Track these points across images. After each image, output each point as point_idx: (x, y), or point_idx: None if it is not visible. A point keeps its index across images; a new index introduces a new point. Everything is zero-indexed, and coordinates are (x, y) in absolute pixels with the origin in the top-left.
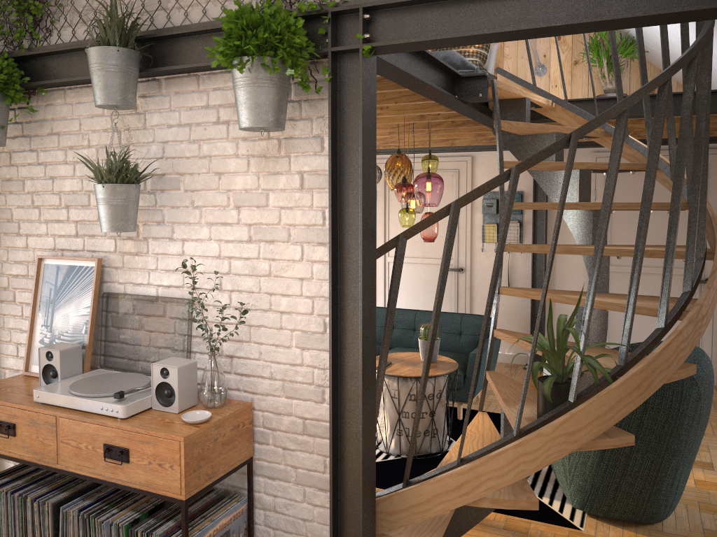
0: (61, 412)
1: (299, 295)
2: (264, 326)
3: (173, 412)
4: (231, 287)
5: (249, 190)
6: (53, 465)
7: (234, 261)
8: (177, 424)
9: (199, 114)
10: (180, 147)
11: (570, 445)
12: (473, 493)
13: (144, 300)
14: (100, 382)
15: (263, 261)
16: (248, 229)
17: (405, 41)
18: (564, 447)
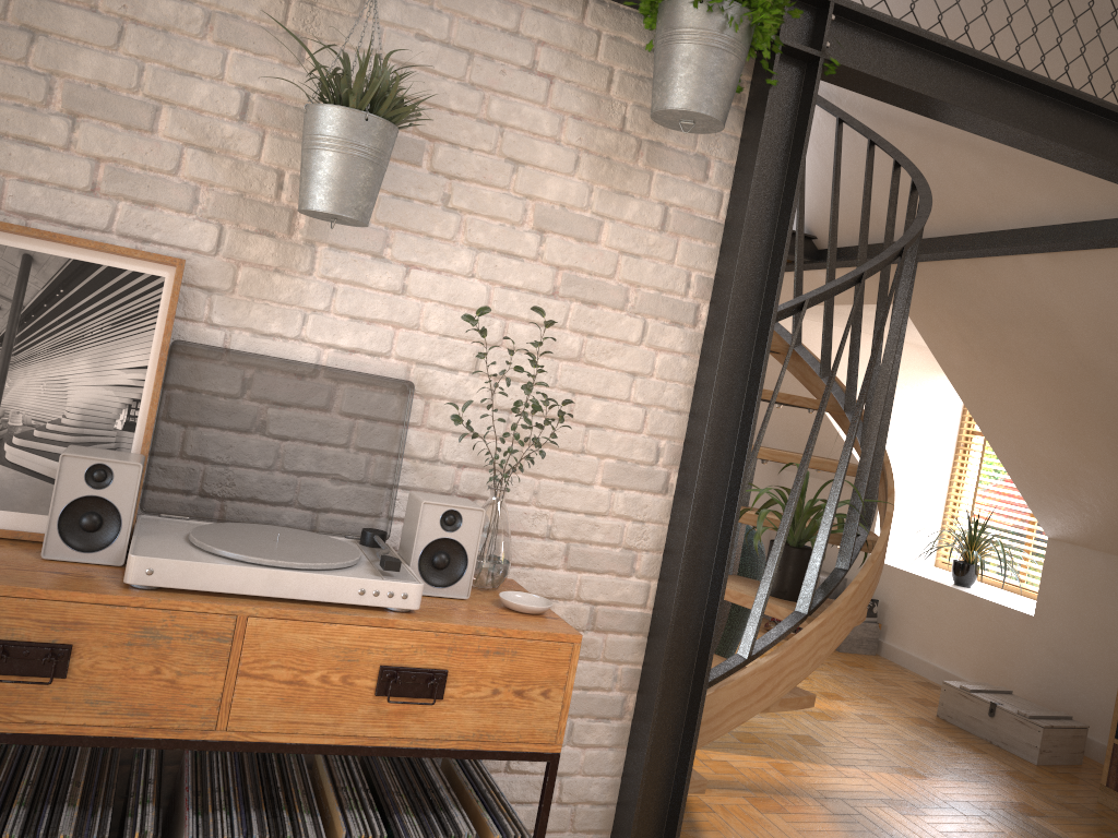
0: (251, 605)
1: (624, 400)
2: (551, 445)
3: (458, 597)
4: (498, 371)
5: (569, 208)
6: (198, 735)
7: (514, 325)
8: (512, 615)
9: (496, 41)
10: (438, 87)
11: (852, 621)
12: (773, 693)
13: (285, 371)
14: (257, 541)
15: (571, 335)
16: (554, 274)
17: (876, 75)
18: (849, 623)
